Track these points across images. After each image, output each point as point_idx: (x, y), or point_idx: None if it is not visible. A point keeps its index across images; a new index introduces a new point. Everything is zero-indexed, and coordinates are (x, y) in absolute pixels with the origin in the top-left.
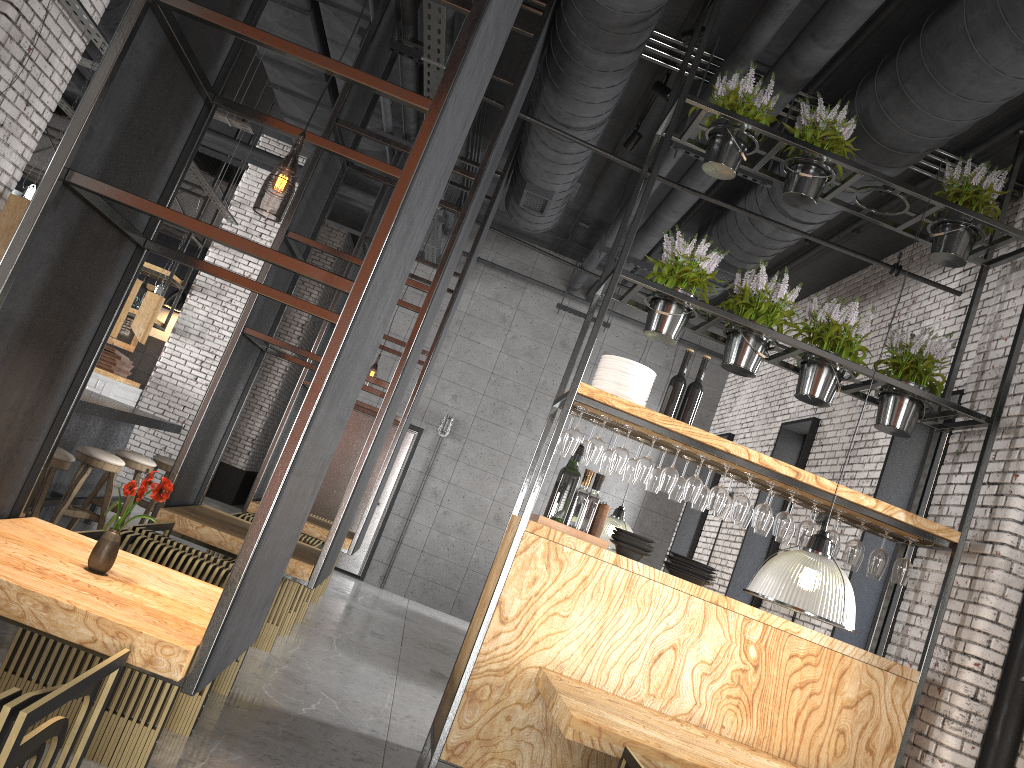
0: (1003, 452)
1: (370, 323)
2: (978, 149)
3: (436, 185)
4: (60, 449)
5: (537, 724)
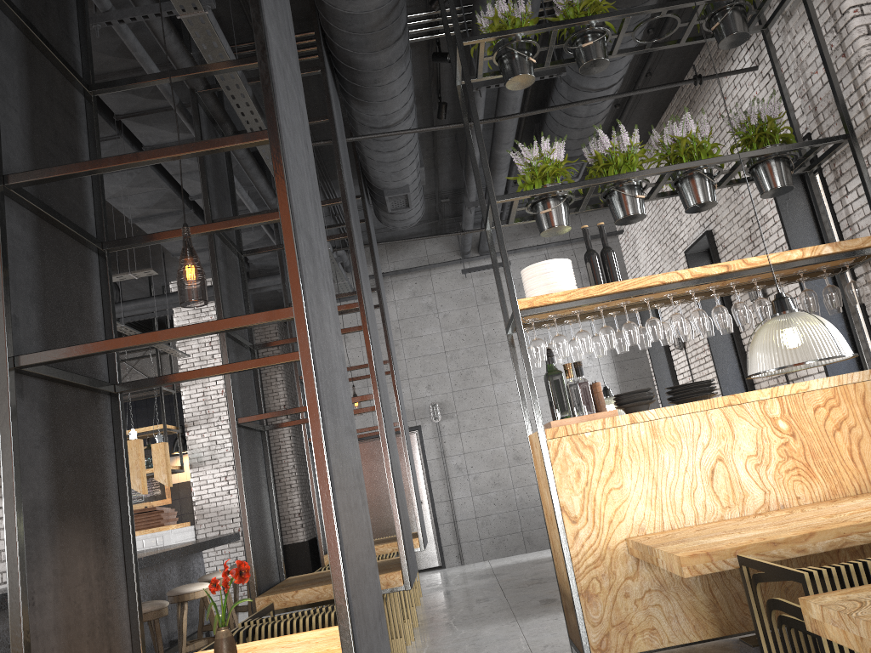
0: None
1: (326, 336)
2: None
3: (312, 203)
4: (152, 601)
5: (652, 586)
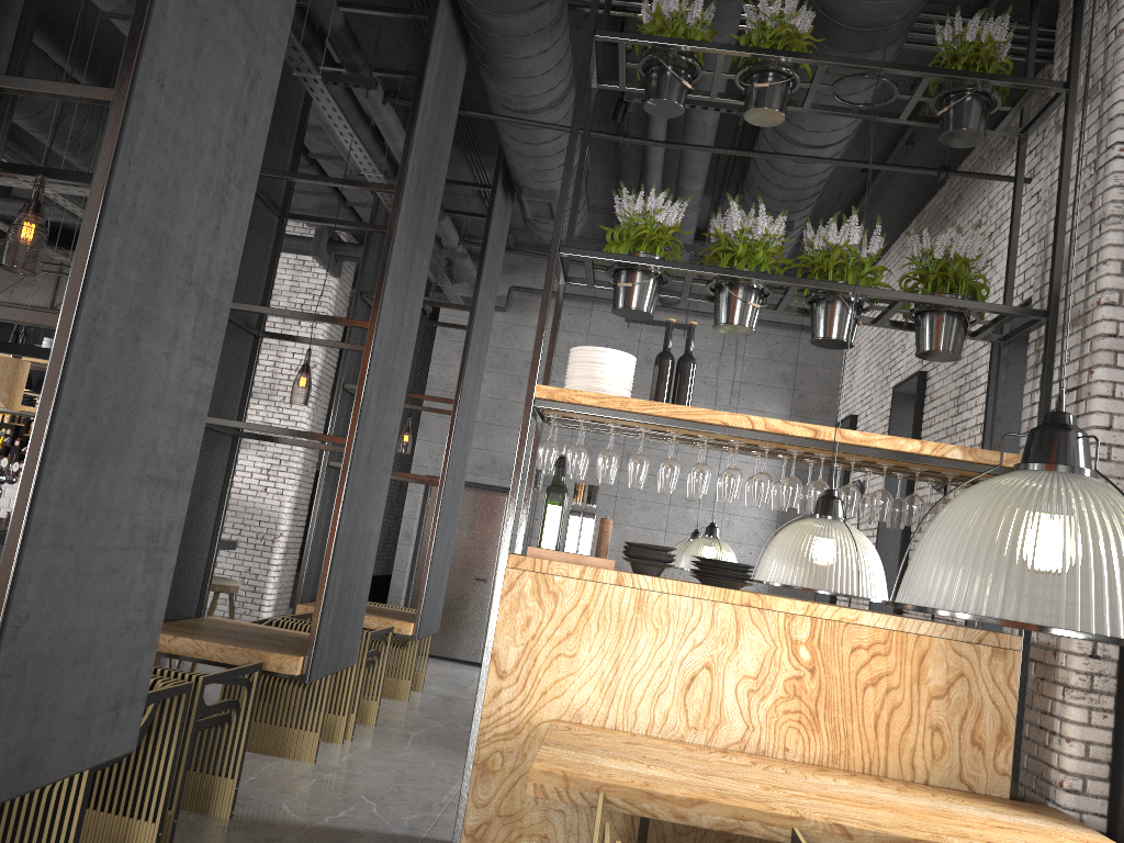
0: (1076, 349)
1: (138, 361)
2: (992, 3)
3: (213, 192)
4: None
5: None
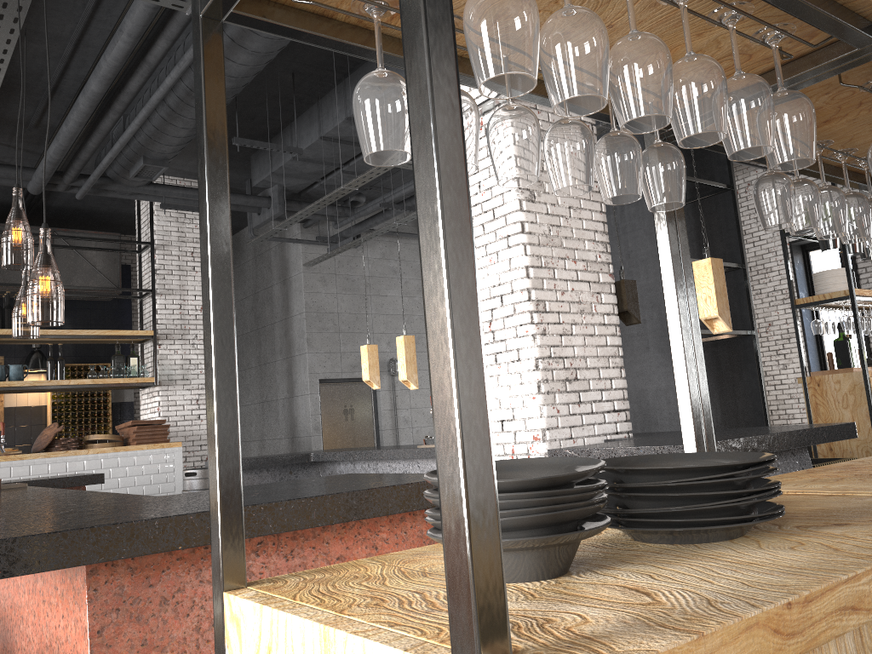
0: None
1: None
2: None
3: None
4: None
5: None
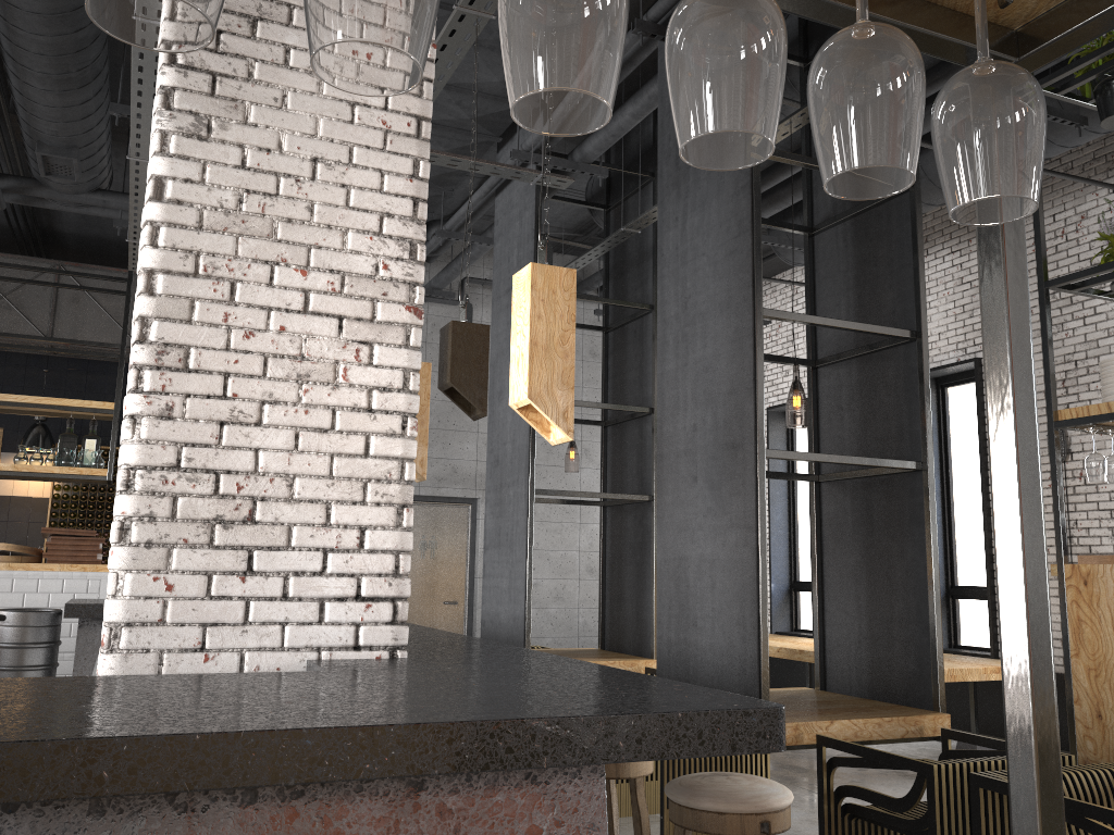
0: None
1: None
2: None
3: None
4: None
5: None
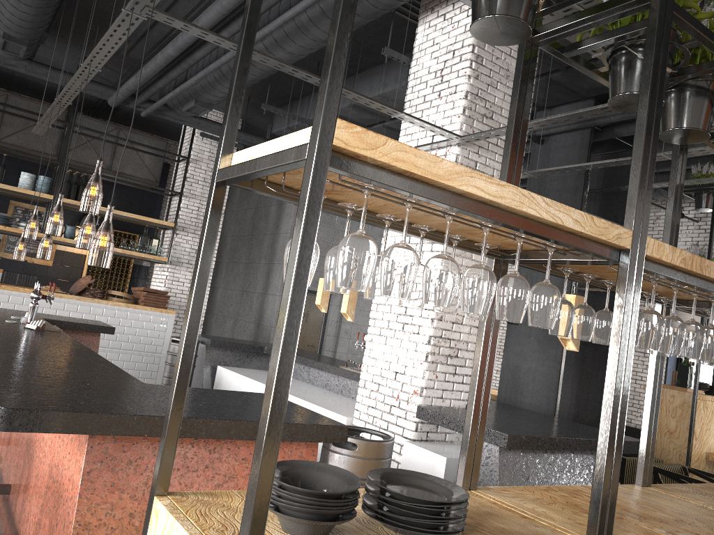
0: None
1: None
2: None
3: None
4: None
5: None
